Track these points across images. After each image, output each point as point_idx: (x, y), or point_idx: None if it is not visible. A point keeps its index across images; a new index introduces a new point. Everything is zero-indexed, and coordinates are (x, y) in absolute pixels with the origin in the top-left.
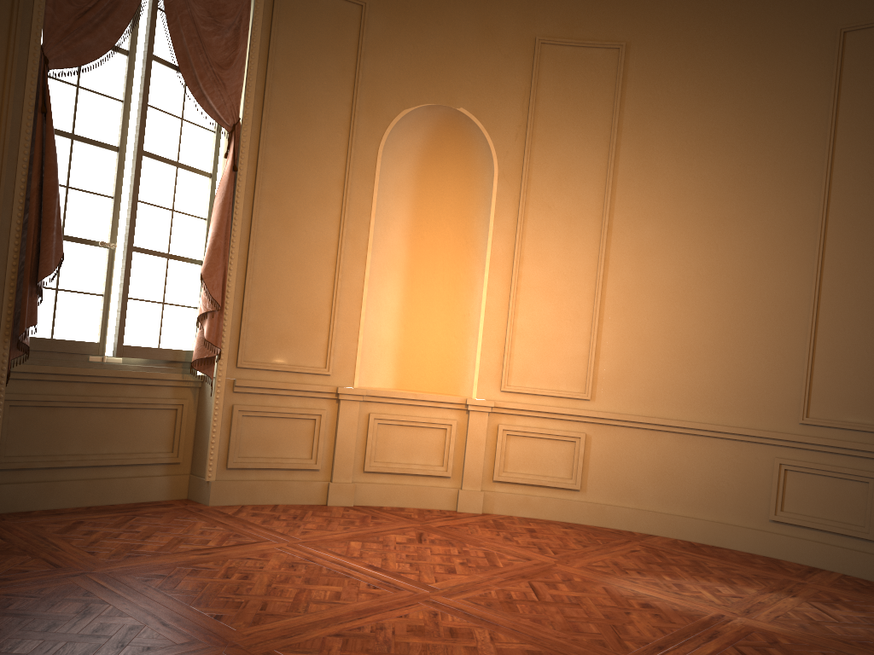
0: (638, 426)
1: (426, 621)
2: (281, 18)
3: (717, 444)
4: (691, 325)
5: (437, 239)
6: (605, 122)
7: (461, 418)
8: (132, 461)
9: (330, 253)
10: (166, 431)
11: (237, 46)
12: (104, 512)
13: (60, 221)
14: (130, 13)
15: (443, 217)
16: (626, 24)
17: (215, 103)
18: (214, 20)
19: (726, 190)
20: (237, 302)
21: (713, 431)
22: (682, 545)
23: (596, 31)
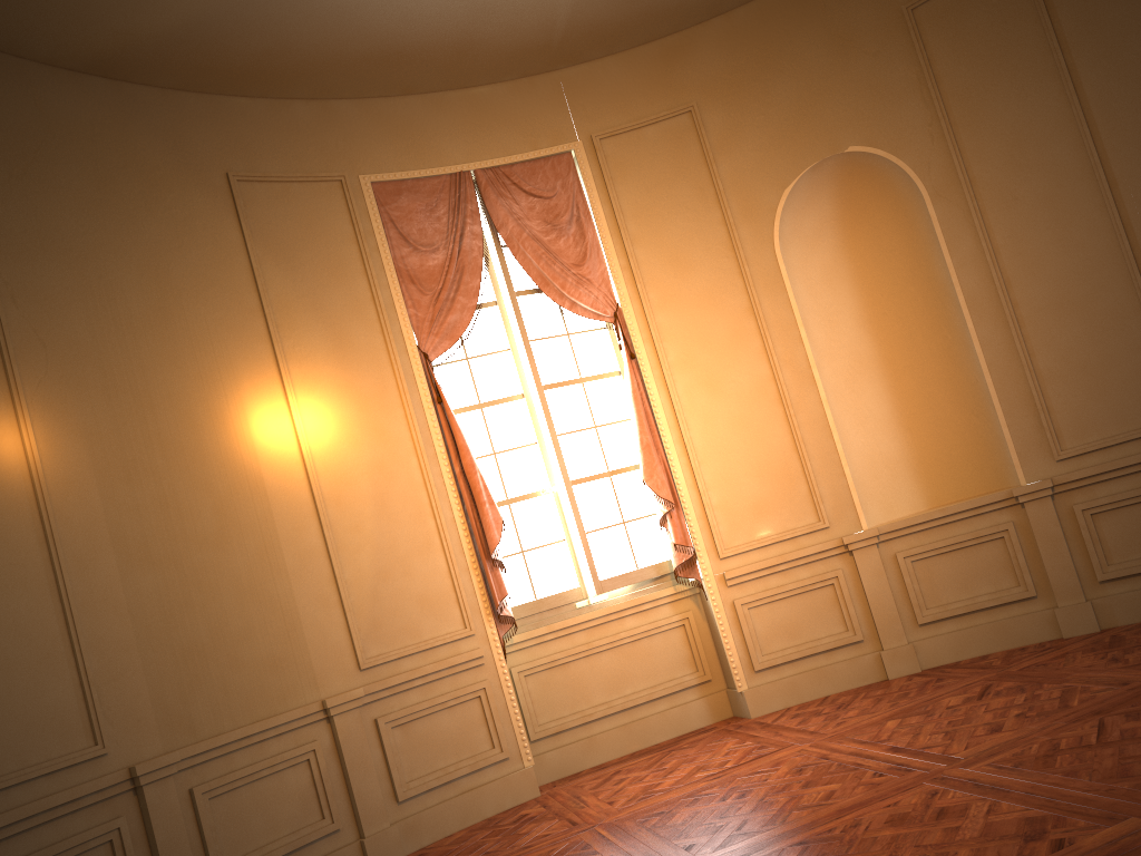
0: None
1: (916, 805)
2: (615, 180)
3: None
4: None
5: (902, 307)
6: (1040, 50)
7: (1017, 516)
8: (659, 694)
9: (770, 391)
10: (682, 652)
11: (584, 235)
12: (644, 754)
13: (488, 492)
14: (477, 269)
15: (897, 278)
16: None
17: (586, 303)
18: (552, 225)
19: None
20: (692, 490)
21: None
22: None
23: None
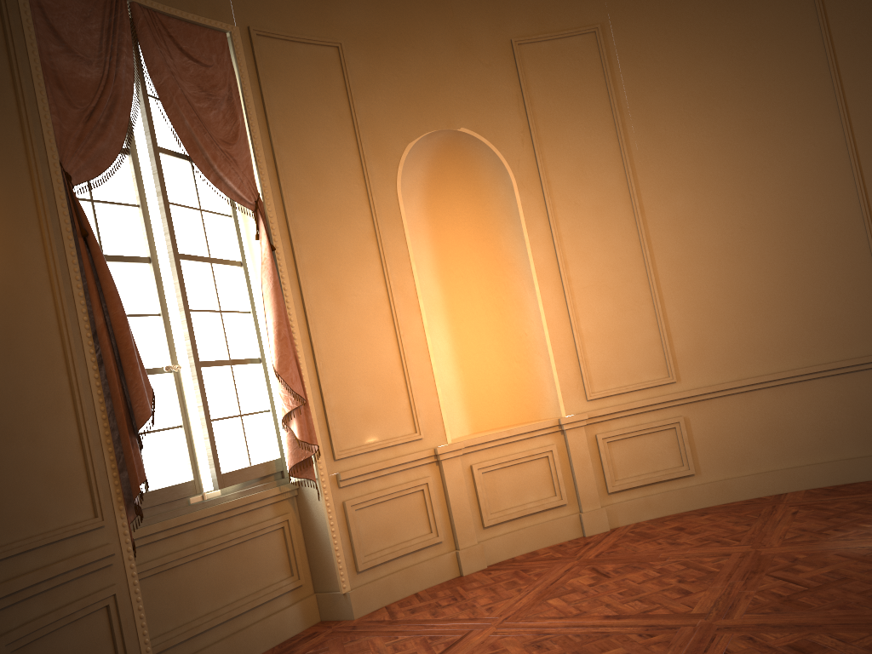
0: (731, 393)
1: (755, 648)
2: (266, 77)
3: (815, 385)
4: (752, 278)
5: (465, 268)
6: (604, 106)
7: (558, 440)
8: (261, 600)
9: (384, 311)
10: (280, 555)
11: (236, 117)
12: None
13: (138, 353)
14: (128, 105)
15: (464, 244)
16: (594, 6)
17: (235, 183)
18: (208, 93)
19: (744, 140)
20: (315, 390)
21: (807, 374)
22: (820, 493)
23: (567, 21)
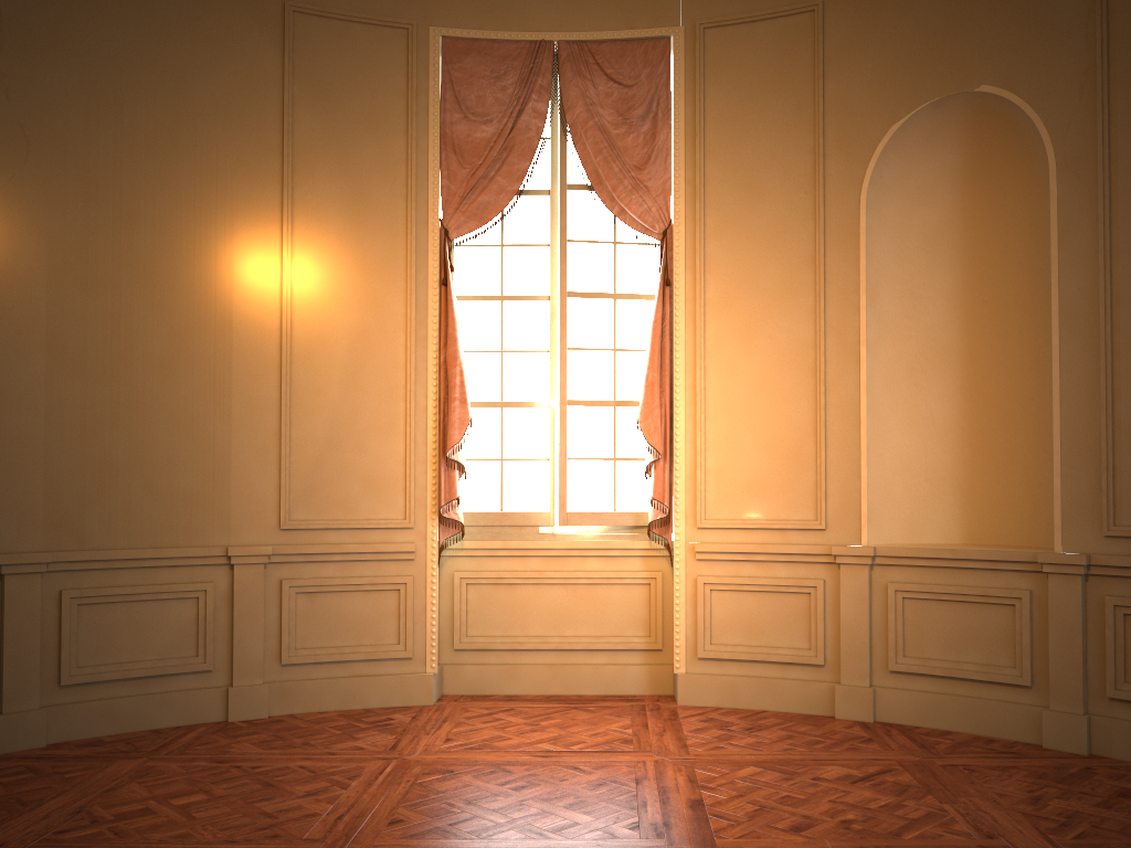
0: None
1: None
2: (707, 78)
3: None
4: None
5: (1006, 298)
6: None
7: (1039, 586)
8: (599, 646)
9: (807, 359)
10: (639, 611)
11: (655, 136)
12: (555, 701)
13: (463, 389)
14: (529, 151)
15: (1011, 261)
16: None
17: (633, 213)
18: (623, 118)
19: None
20: (690, 445)
21: None
22: None
23: None
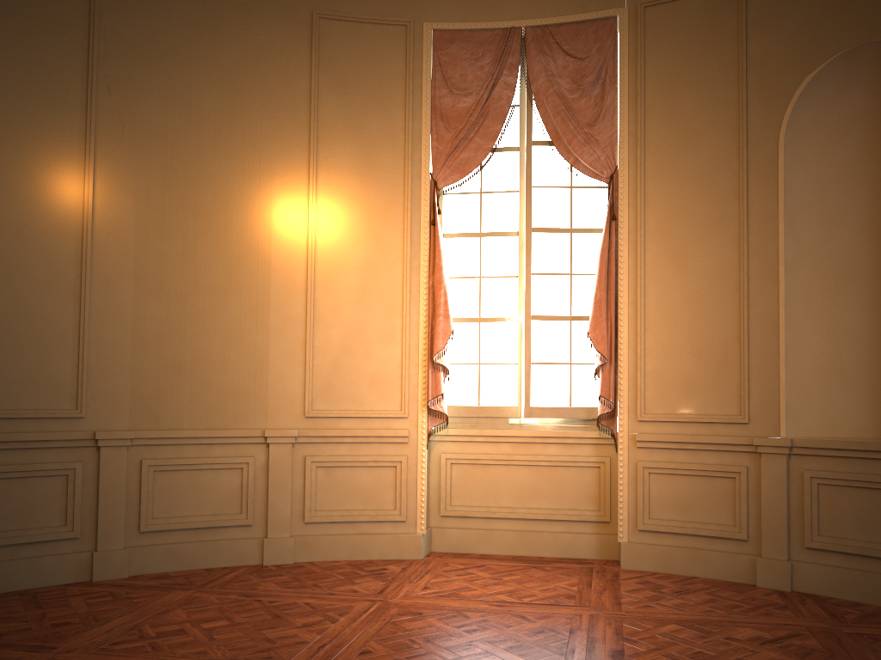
0: None
1: None
2: (647, 48)
3: None
4: None
5: None
6: None
7: None
8: (557, 517)
9: (732, 278)
10: (591, 489)
11: (603, 98)
12: (519, 561)
13: (447, 307)
14: (501, 116)
15: None
16: None
17: (585, 162)
18: (577, 85)
19: None
20: (632, 352)
21: None
22: None
23: None
